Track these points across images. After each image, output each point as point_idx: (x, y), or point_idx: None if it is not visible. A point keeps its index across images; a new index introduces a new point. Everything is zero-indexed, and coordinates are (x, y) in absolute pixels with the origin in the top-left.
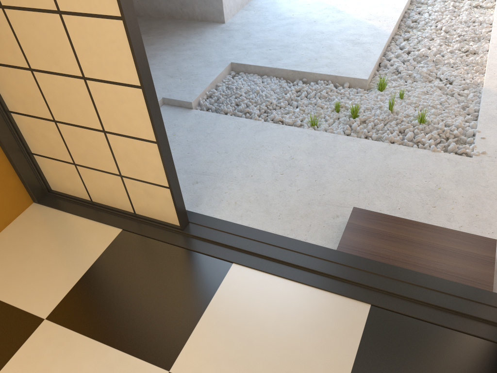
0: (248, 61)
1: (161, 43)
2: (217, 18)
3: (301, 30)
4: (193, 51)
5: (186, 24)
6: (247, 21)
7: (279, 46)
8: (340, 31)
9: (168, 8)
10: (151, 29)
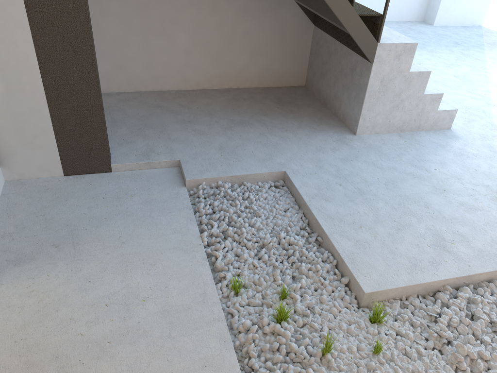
0: (298, 181)
1: (273, 118)
2: (352, 126)
3: (410, 188)
4: (280, 140)
5: (325, 116)
6: (379, 145)
7: (354, 188)
8: (450, 220)
9: (325, 94)
10: (291, 103)
